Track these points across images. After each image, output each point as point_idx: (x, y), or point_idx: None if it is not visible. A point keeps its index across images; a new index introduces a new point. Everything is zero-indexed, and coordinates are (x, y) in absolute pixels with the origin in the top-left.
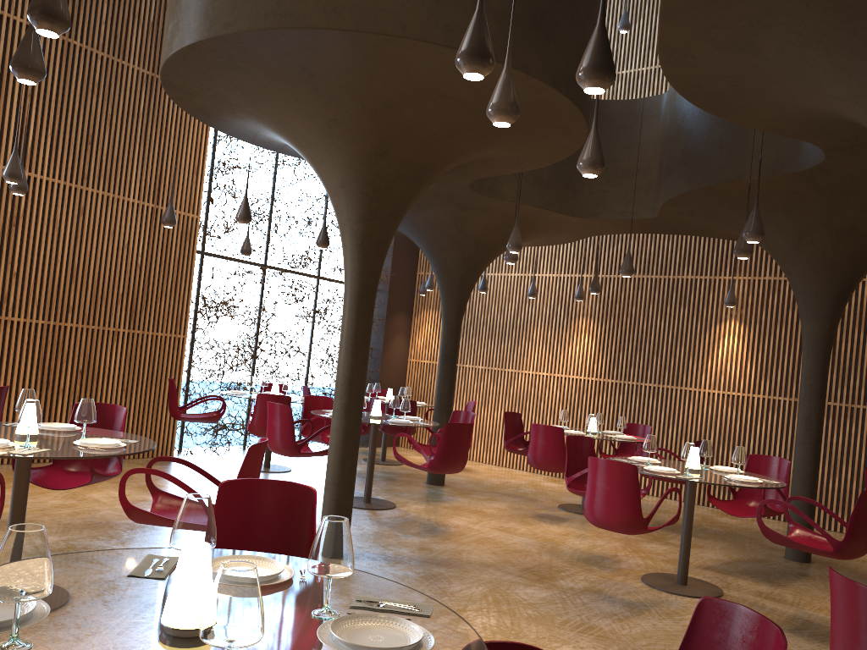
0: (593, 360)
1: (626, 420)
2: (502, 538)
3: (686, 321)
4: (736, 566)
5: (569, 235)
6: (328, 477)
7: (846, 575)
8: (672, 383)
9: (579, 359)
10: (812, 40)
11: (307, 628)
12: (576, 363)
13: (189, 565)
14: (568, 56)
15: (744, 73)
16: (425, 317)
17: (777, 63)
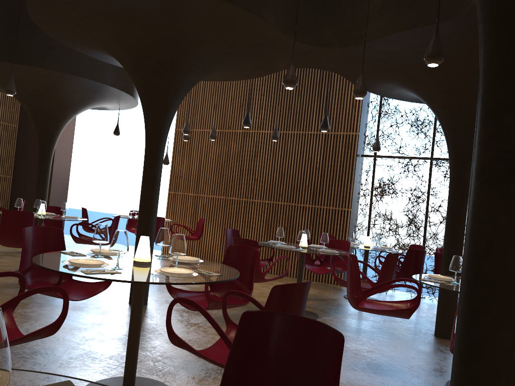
0: None
1: None
2: None
3: None
4: None
5: None
6: None
7: None
8: None
9: None
10: None
11: None
12: None
13: None
14: None
15: None
16: None
17: None
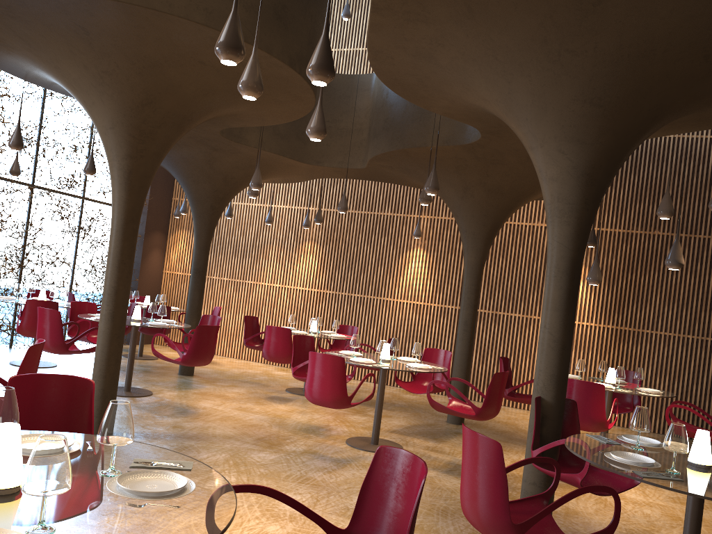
0: (316, 275)
1: (339, 322)
2: (241, 416)
3: (385, 247)
4: (413, 429)
5: (299, 177)
6: (95, 371)
7: (485, 432)
8: (374, 294)
9: (305, 274)
10: (470, 59)
11: (98, 483)
12: (302, 277)
13: (3, 441)
14: (302, 42)
15: (427, 74)
16: (179, 236)
17: (448, 70)
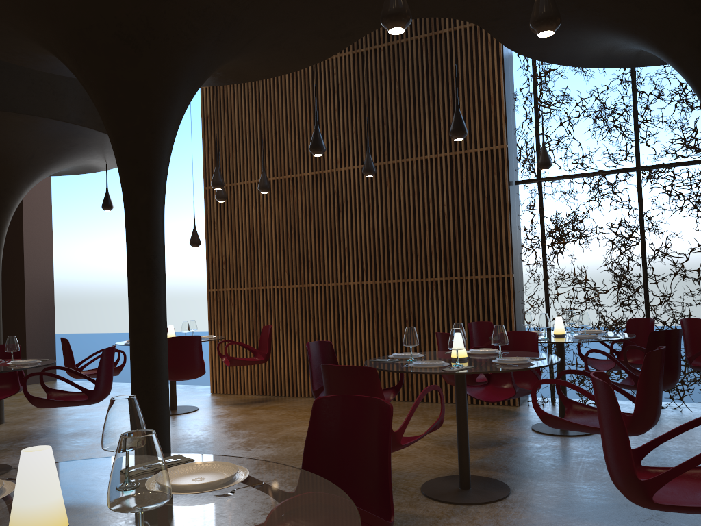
0: None
1: None
2: None
3: None
4: None
5: None
6: None
7: None
8: None
9: None
10: None
11: None
12: None
13: None
14: None
15: None
16: None
17: None
